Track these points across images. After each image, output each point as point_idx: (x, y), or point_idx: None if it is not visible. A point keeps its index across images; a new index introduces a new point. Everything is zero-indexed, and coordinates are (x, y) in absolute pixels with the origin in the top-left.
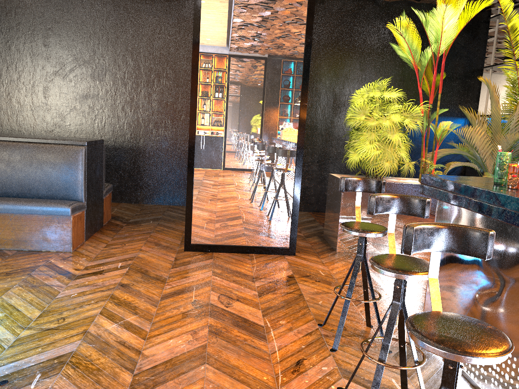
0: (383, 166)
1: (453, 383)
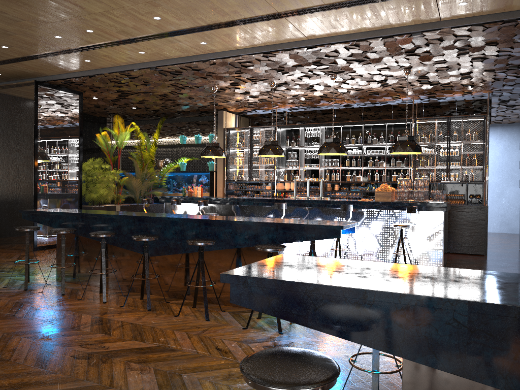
0: (109, 198)
1: None
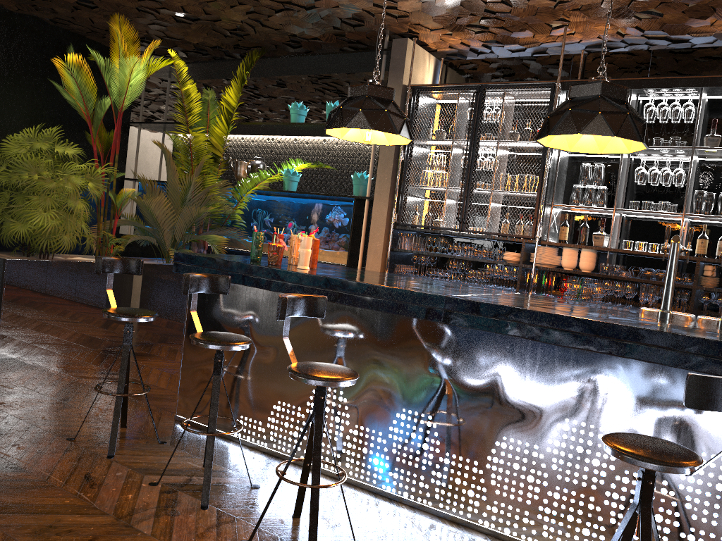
0: (63, 241)
1: (323, 409)
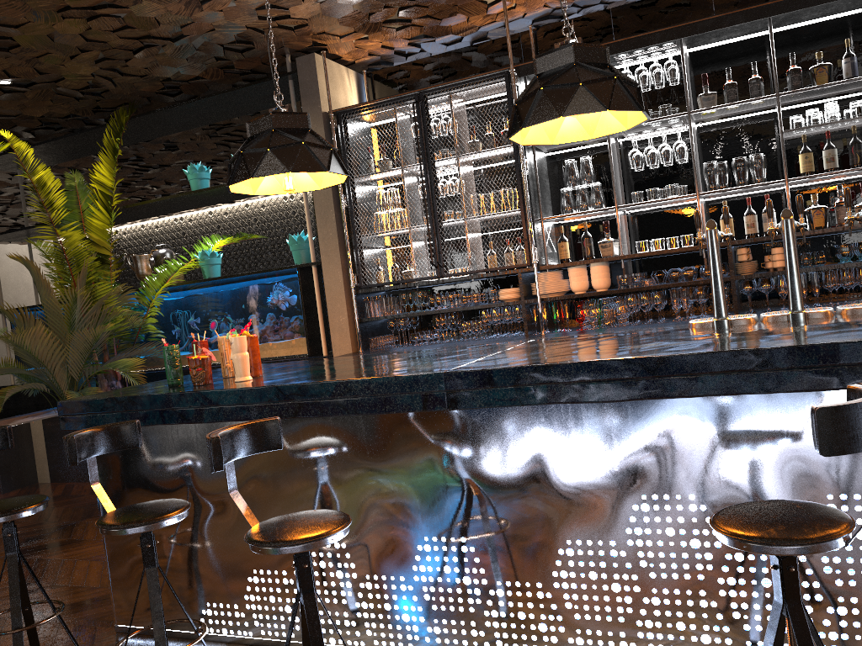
0: None
1: (312, 581)
